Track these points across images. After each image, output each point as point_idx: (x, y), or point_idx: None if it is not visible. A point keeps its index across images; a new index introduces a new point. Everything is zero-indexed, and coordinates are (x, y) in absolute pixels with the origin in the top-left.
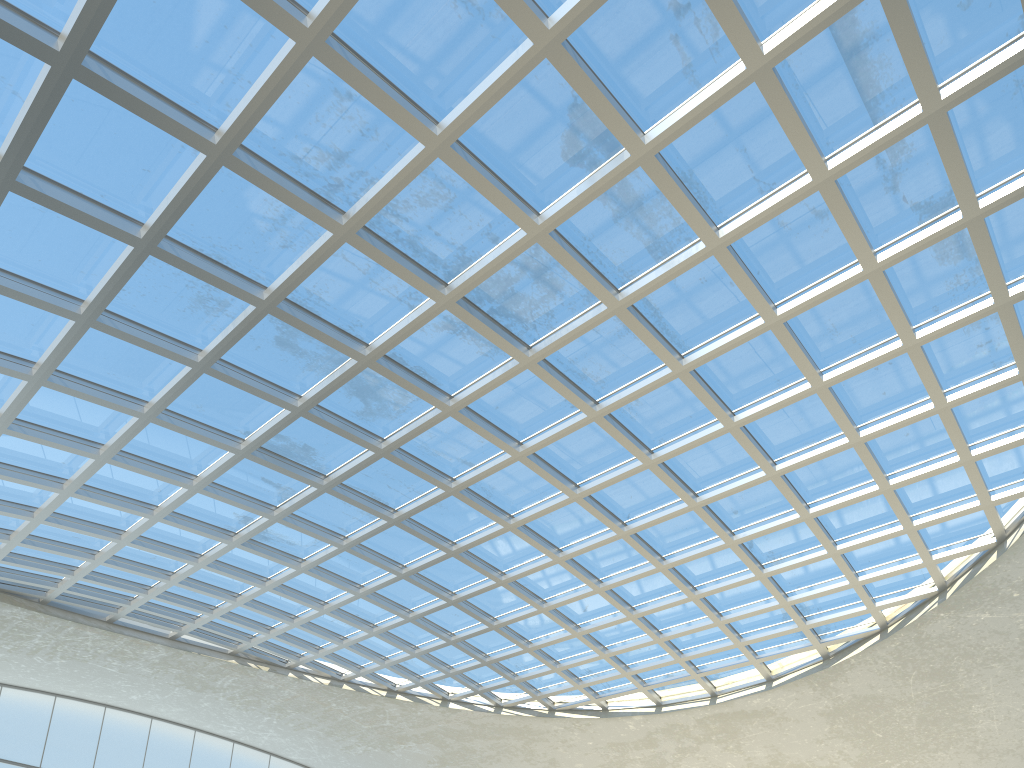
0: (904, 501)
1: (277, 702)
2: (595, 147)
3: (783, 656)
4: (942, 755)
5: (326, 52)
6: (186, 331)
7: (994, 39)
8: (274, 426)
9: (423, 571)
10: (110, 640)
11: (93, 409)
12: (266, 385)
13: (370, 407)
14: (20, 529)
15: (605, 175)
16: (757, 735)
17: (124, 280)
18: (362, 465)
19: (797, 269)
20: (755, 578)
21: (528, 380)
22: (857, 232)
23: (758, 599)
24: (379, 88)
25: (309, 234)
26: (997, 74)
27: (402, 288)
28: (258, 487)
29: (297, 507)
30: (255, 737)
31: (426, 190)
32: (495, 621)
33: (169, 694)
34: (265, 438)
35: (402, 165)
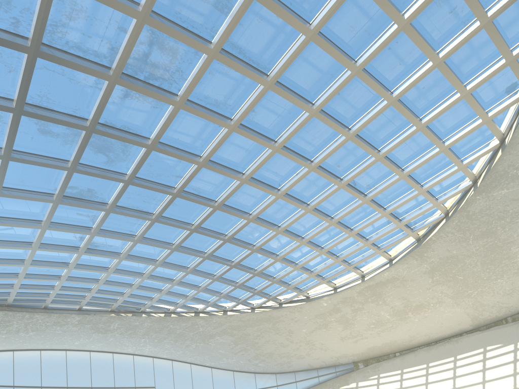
0: (436, 132)
1: (144, 330)
2: None
3: (394, 245)
4: (500, 281)
5: None
6: None
7: None
8: (63, 182)
9: (184, 244)
10: (49, 317)
11: None
12: (48, 159)
13: (110, 157)
14: None
15: None
16: (393, 293)
17: None
18: (121, 192)
19: None
20: (363, 203)
21: (187, 116)
22: None
23: (370, 215)
24: None
25: (19, 59)
26: None
27: (89, 78)
28: (77, 219)
29: (101, 225)
30: (142, 350)
31: (68, 9)
32: (233, 263)
33: (92, 338)
34: (63, 190)
35: None
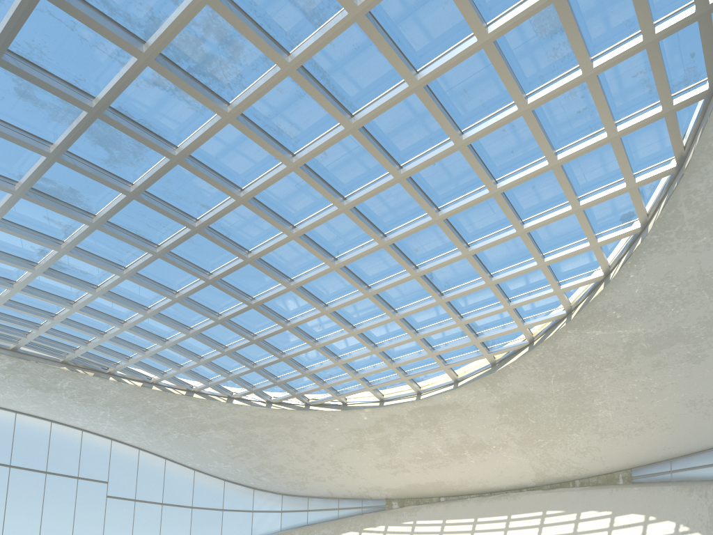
0: (537, 242)
1: (107, 400)
2: None
3: (464, 363)
4: (576, 435)
5: None
6: None
7: None
8: (36, 170)
9: (193, 296)
10: None
11: None
12: (20, 133)
13: (114, 155)
14: None
15: None
16: (451, 422)
17: None
18: (119, 206)
19: (429, 38)
20: (436, 303)
21: (235, 134)
22: (467, 4)
23: (442, 320)
24: None
25: None
26: None
27: (109, 45)
28: (43, 224)
29: (78, 242)
30: (97, 427)
31: None
32: (254, 337)
33: (23, 394)
34: (32, 181)
35: None
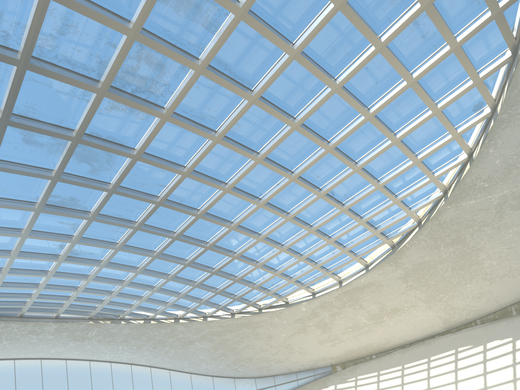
0: (409, 146)
1: (122, 337)
2: None
3: (370, 252)
4: (469, 285)
5: None
6: None
7: None
8: (46, 191)
9: (166, 251)
10: (25, 326)
11: None
12: (31, 168)
13: (94, 167)
14: None
15: None
16: (369, 298)
17: None
18: (104, 201)
19: (297, 16)
20: (340, 212)
21: (173, 128)
22: None
23: (347, 223)
24: None
25: (7, 71)
26: None
27: (76, 90)
28: (58, 227)
29: (82, 233)
30: (120, 357)
31: (59, 24)
32: (213, 269)
33: (68, 346)
34: (45, 199)
35: (33, 11)
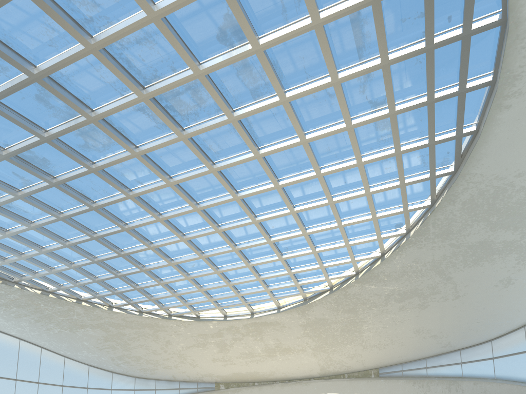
0: (346, 232)
1: (5, 301)
2: (234, 37)
3: (286, 297)
4: (349, 346)
5: None
6: None
7: (412, 38)
8: (28, 145)
9: (106, 236)
10: None
11: None
12: (25, 121)
13: (88, 144)
14: None
15: (238, 54)
16: (271, 333)
17: None
18: (79, 175)
19: (317, 118)
20: (278, 259)
21: (180, 145)
22: (346, 109)
23: (278, 269)
24: None
25: (68, 42)
26: (411, 55)
27: (118, 84)
28: (9, 177)
29: (34, 192)
30: None
31: (141, 36)
32: (144, 267)
33: None
34: (20, 151)
35: (132, 21)
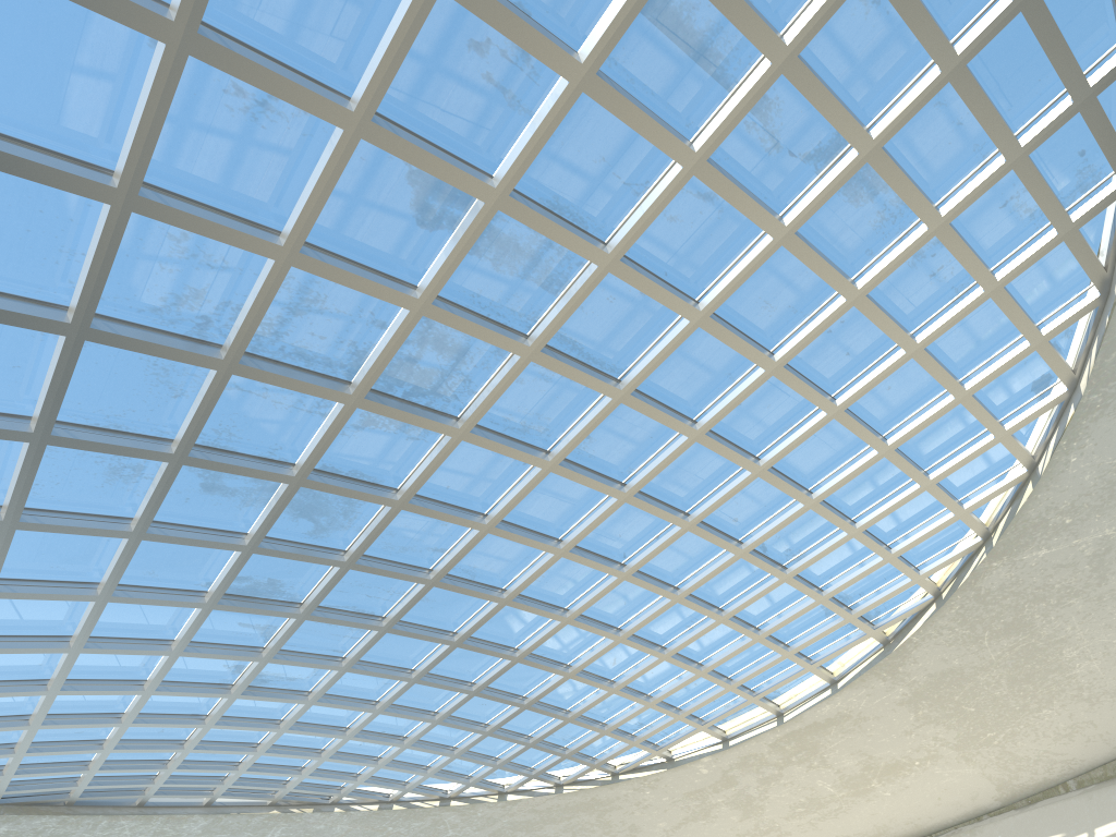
0: (912, 457)
1: None
2: (448, 205)
3: (839, 654)
4: (1048, 712)
5: (143, 204)
6: (112, 505)
7: None
8: (230, 570)
9: (434, 669)
10: (147, 823)
11: (50, 605)
12: (208, 533)
13: (320, 524)
14: (21, 740)
15: (466, 230)
16: (839, 744)
17: (32, 476)
18: (332, 583)
19: (705, 258)
20: (780, 581)
21: (469, 450)
22: (751, 203)
23: (792, 602)
24: (208, 220)
25: (196, 377)
26: (836, 2)
27: (308, 400)
28: (238, 633)
29: (283, 642)
30: None
31: (295, 299)
32: (525, 700)
33: None
34: (226, 584)
35: (259, 284)
